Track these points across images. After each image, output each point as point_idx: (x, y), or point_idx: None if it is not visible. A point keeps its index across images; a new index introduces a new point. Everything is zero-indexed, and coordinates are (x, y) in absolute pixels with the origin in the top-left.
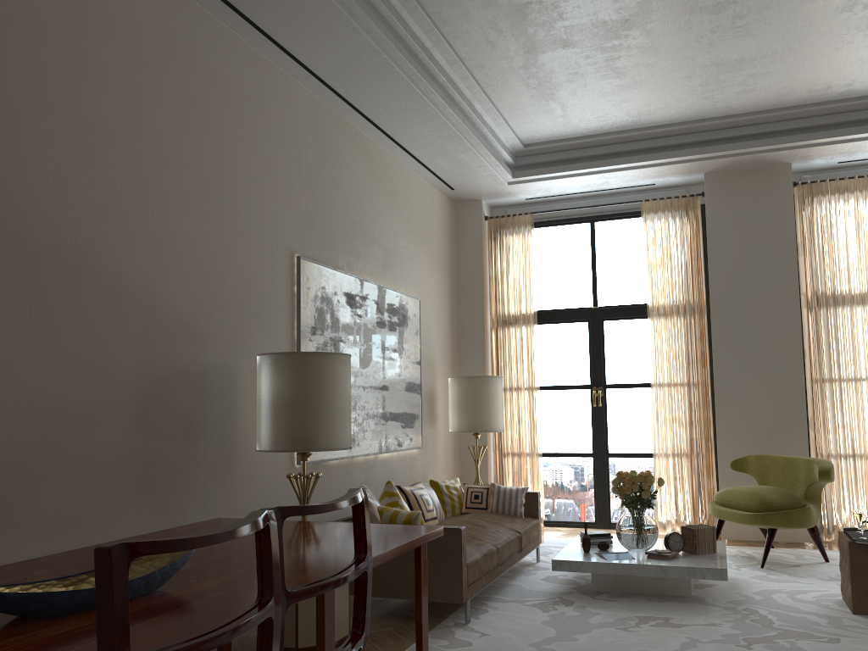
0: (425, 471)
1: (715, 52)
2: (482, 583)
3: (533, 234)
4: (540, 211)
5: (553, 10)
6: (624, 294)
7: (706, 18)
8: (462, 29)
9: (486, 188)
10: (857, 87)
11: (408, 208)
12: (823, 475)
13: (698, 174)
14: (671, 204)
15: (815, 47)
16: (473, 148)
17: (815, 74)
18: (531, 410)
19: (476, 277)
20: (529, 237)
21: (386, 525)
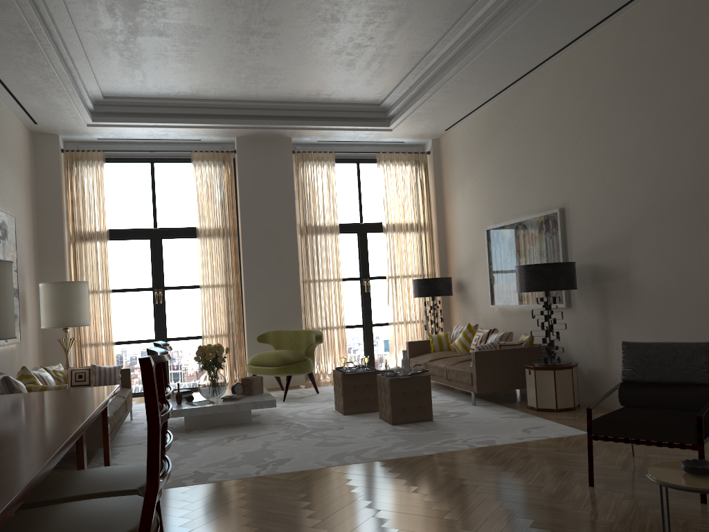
0: (21, 362)
1: (259, 61)
2: (114, 433)
3: (105, 168)
4: (111, 150)
5: (160, 10)
6: (178, 219)
7: (259, 39)
8: (84, 6)
9: (67, 126)
10: (333, 97)
11: (3, 137)
12: (318, 339)
13: (232, 137)
14: (213, 156)
15: (316, 69)
16: (69, 95)
17: (313, 85)
18: (106, 308)
19: (55, 200)
20: (102, 170)
21: (73, 389)
